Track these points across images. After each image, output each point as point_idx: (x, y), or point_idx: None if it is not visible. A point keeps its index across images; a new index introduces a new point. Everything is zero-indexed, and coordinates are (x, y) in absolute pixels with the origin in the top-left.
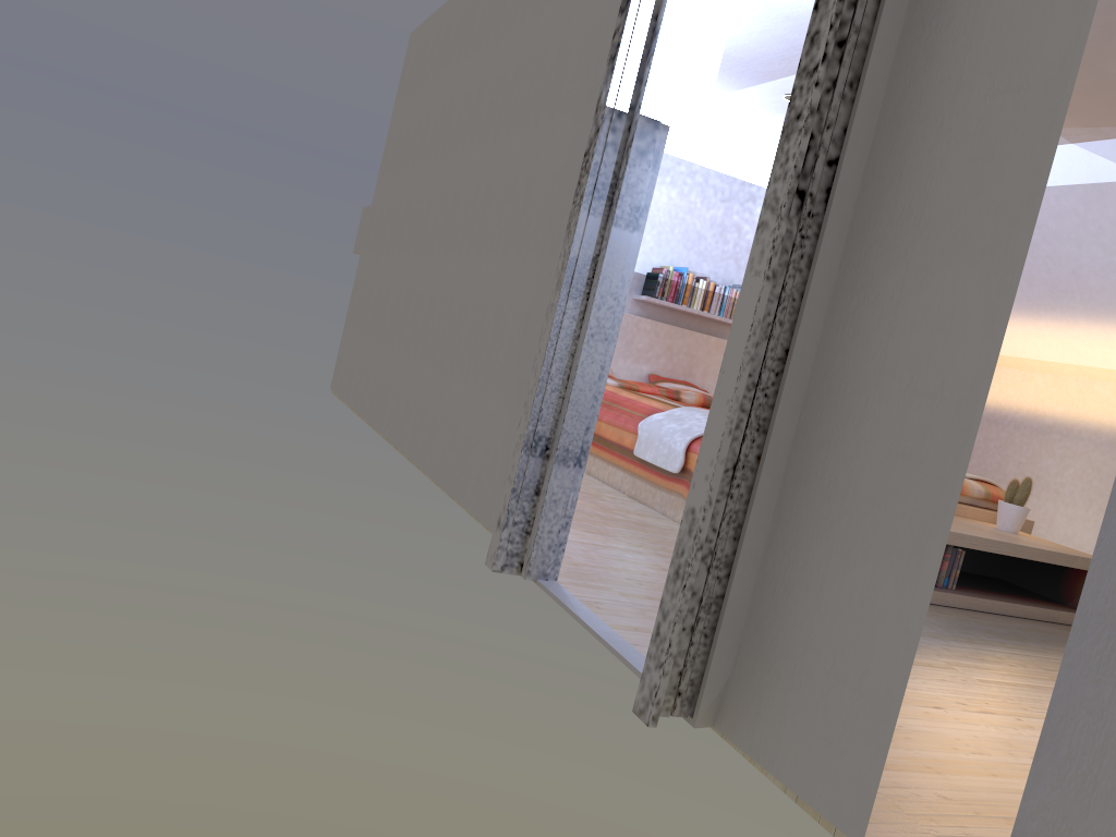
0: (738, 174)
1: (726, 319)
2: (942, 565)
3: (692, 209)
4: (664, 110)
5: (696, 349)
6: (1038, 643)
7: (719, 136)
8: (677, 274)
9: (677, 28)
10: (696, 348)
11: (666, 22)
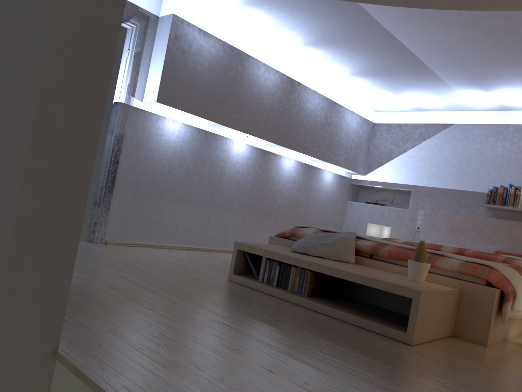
0: None
1: None
2: (295, 278)
3: (521, 150)
4: (118, 98)
5: None
6: (258, 306)
7: (517, 104)
8: (502, 188)
9: (121, 75)
10: None
11: (119, 75)
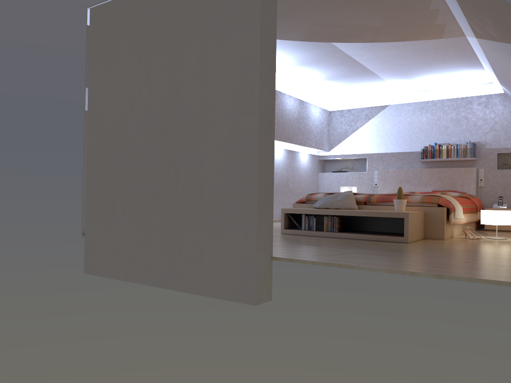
0: (458, 96)
1: (460, 158)
2: (328, 223)
3: (439, 118)
4: None
5: (454, 175)
6: (317, 240)
7: (432, 86)
8: (430, 146)
9: None
10: (454, 174)
11: None
